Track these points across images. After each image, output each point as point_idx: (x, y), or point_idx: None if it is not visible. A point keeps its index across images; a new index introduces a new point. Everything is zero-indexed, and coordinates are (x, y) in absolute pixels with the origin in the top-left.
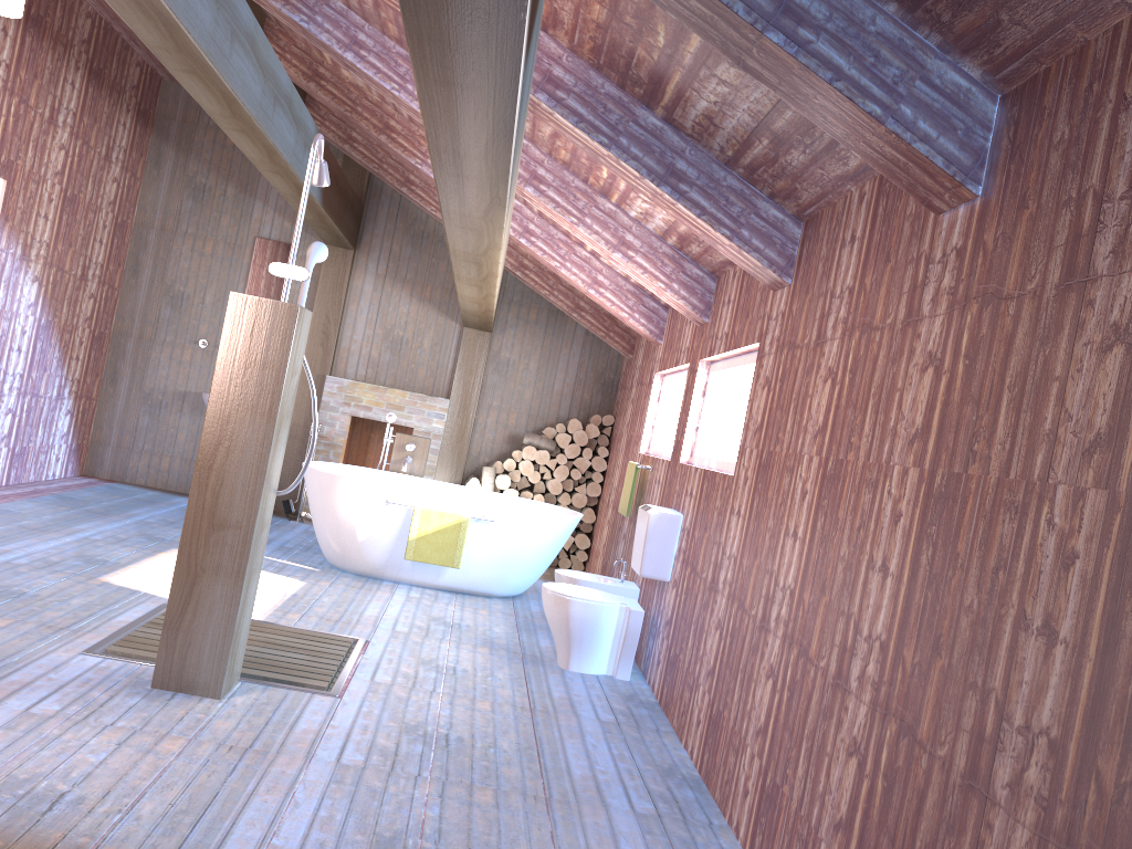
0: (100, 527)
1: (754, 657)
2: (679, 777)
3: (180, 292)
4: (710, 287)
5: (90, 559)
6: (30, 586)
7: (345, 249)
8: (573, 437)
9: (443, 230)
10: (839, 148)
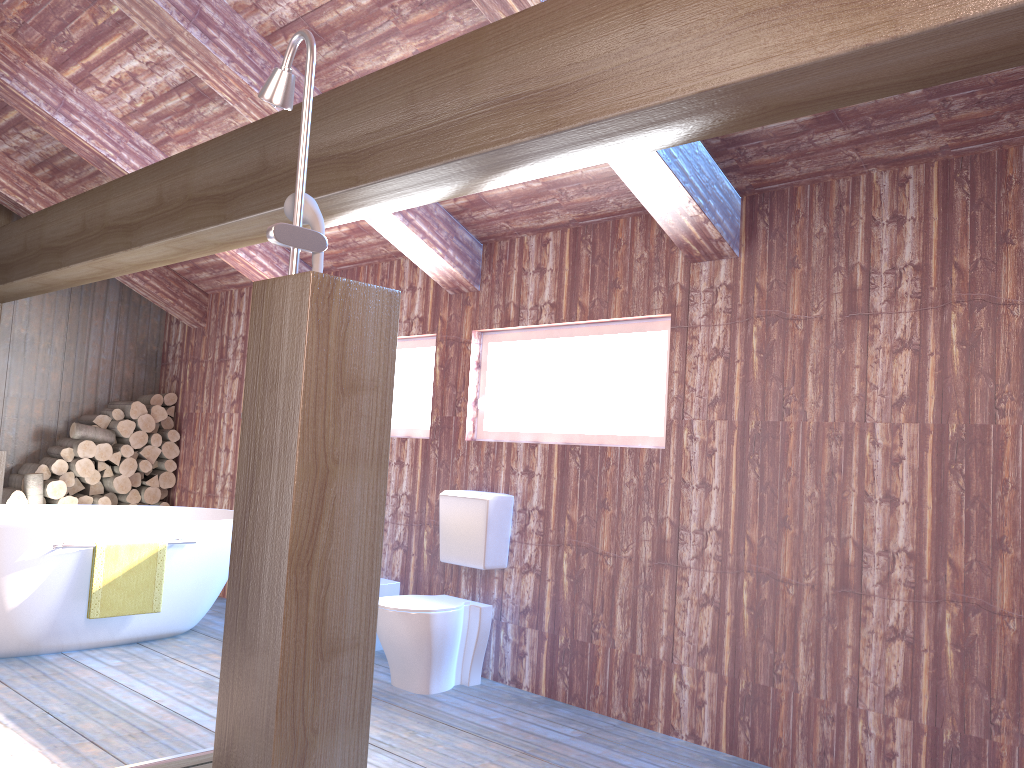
0: None
1: (837, 624)
2: (737, 766)
3: None
4: (478, 254)
5: None
6: None
7: None
8: (138, 423)
9: None
10: (916, 134)
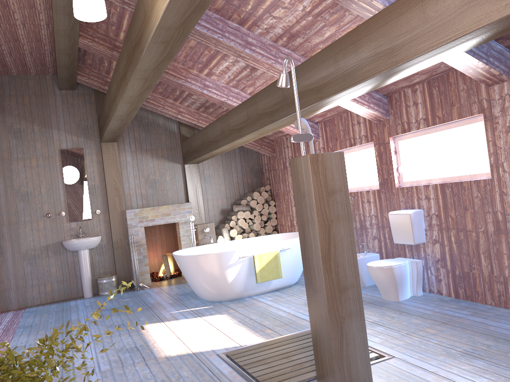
0: (84, 332)
1: None
2: None
3: (25, 191)
4: (385, 102)
5: (127, 350)
6: (147, 378)
7: (112, 142)
8: (257, 200)
9: (157, 119)
10: None
